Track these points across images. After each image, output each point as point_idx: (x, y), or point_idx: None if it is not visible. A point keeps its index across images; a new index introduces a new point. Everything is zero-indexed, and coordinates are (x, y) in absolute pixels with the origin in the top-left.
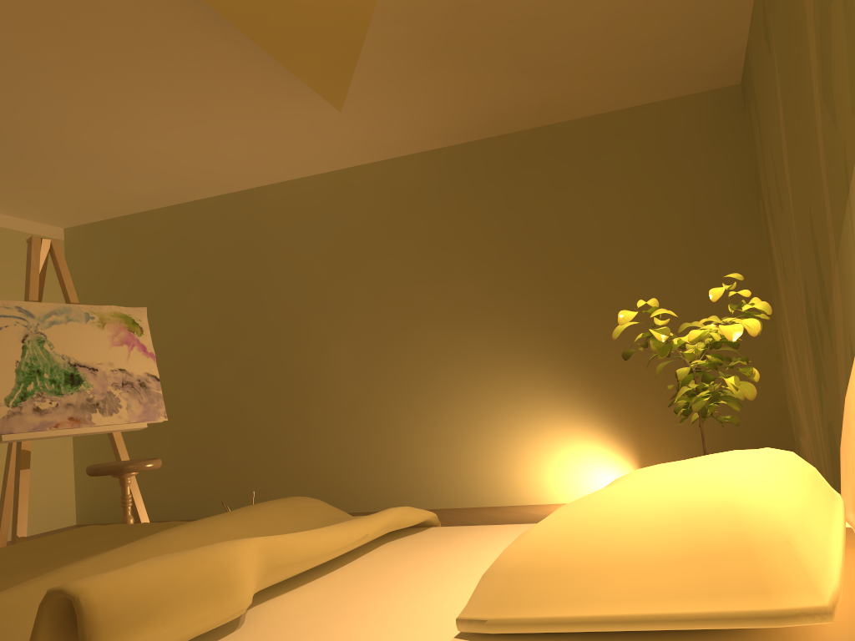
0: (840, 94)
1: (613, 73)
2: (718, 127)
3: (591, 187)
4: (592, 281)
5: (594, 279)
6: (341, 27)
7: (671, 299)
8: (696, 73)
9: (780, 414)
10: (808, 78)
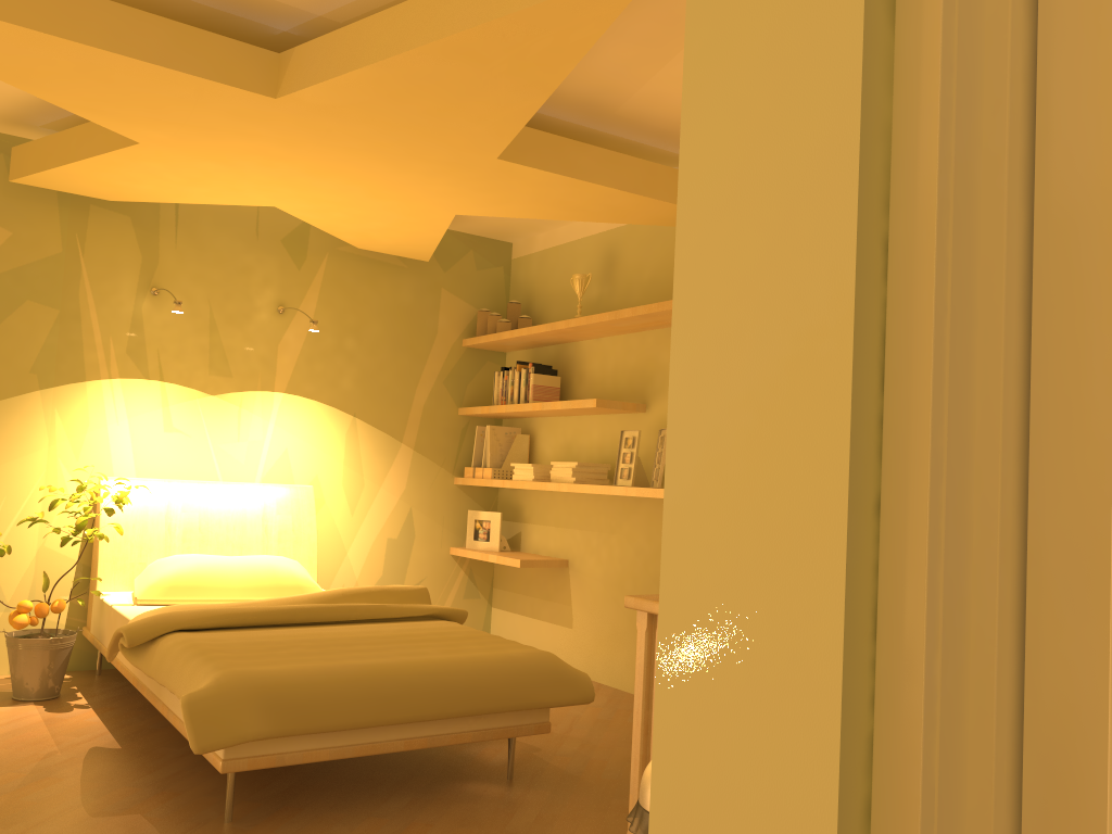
0: (8, 350)
1: None
2: None
3: None
4: None
5: None
6: None
7: None
8: None
9: None
10: None
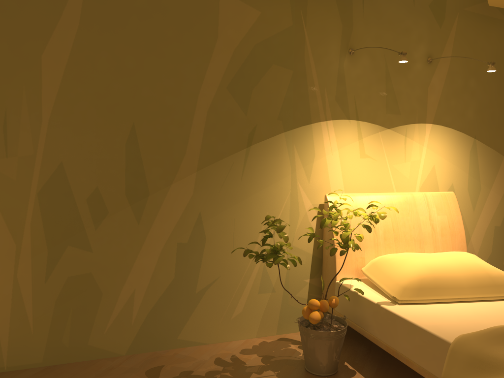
0: (263, 103)
1: None
2: None
3: None
4: None
5: None
6: None
7: None
8: None
9: None
10: (198, 63)
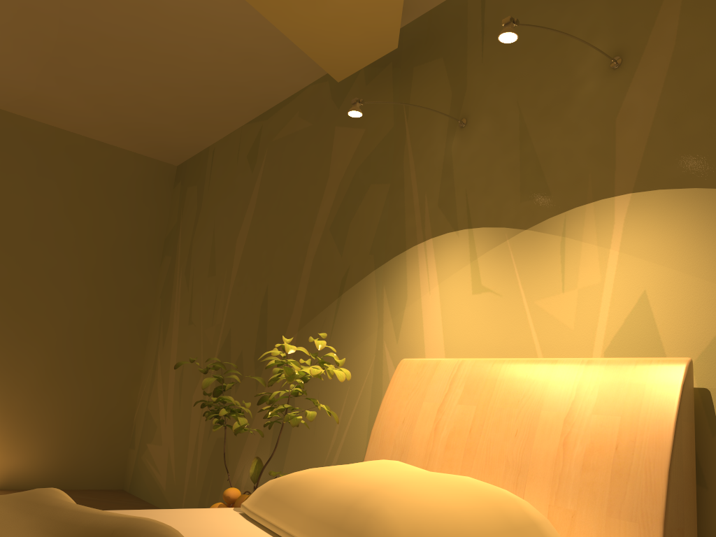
0: (358, 237)
1: (111, 111)
2: (153, 188)
3: (35, 187)
4: (5, 270)
5: (7, 269)
6: None
7: (73, 309)
8: (161, 144)
9: (127, 423)
10: (312, 210)
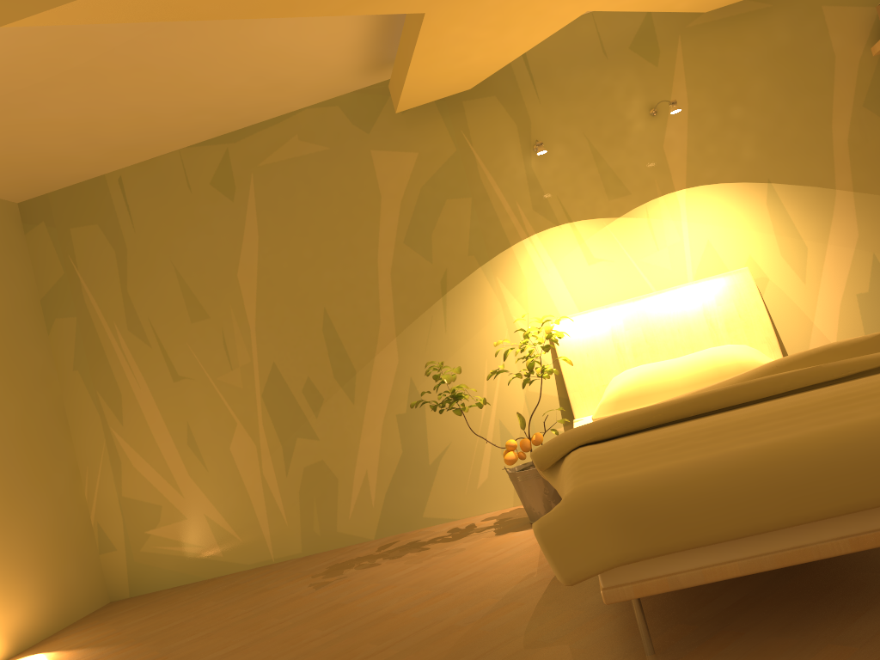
0: (447, 244)
1: (20, 143)
2: (7, 237)
3: None
4: None
5: None
6: (262, 2)
7: None
8: (35, 178)
9: (88, 528)
10: (368, 229)
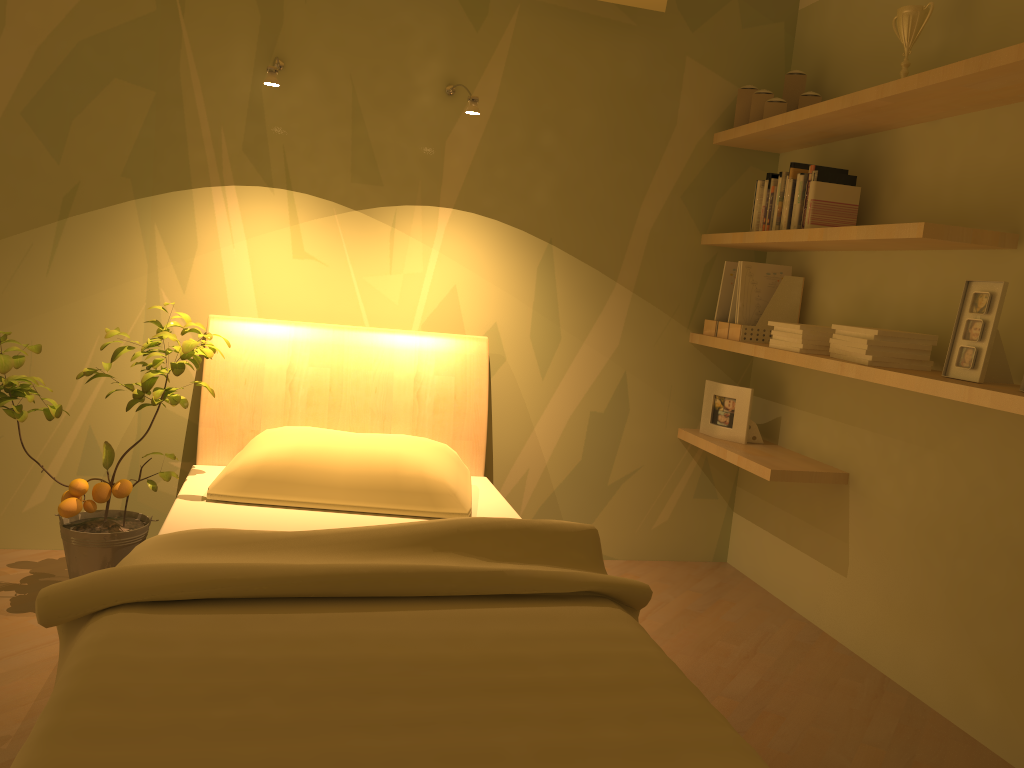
0: (94, 146)
1: None
2: None
3: None
4: None
5: None
6: None
7: None
8: None
9: None
10: None
